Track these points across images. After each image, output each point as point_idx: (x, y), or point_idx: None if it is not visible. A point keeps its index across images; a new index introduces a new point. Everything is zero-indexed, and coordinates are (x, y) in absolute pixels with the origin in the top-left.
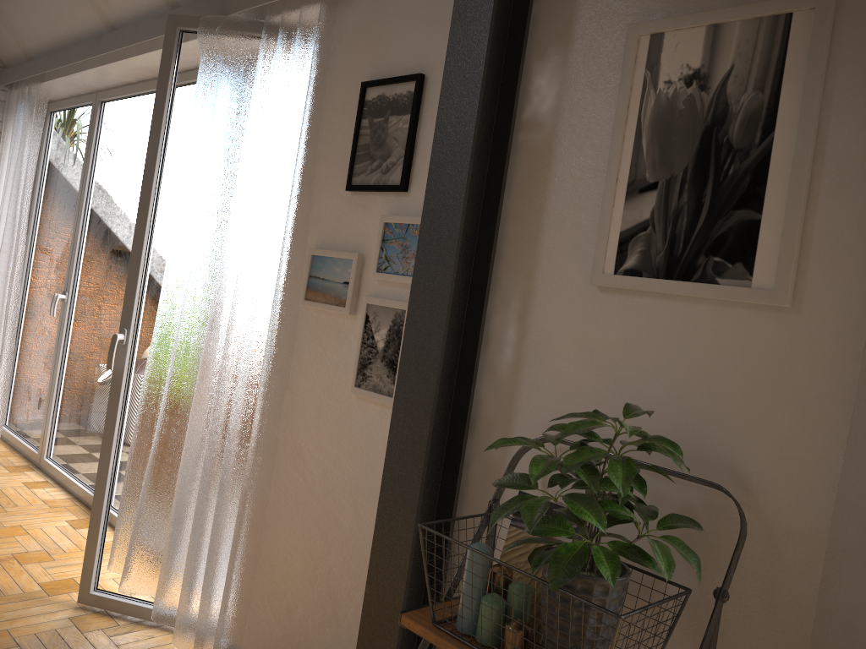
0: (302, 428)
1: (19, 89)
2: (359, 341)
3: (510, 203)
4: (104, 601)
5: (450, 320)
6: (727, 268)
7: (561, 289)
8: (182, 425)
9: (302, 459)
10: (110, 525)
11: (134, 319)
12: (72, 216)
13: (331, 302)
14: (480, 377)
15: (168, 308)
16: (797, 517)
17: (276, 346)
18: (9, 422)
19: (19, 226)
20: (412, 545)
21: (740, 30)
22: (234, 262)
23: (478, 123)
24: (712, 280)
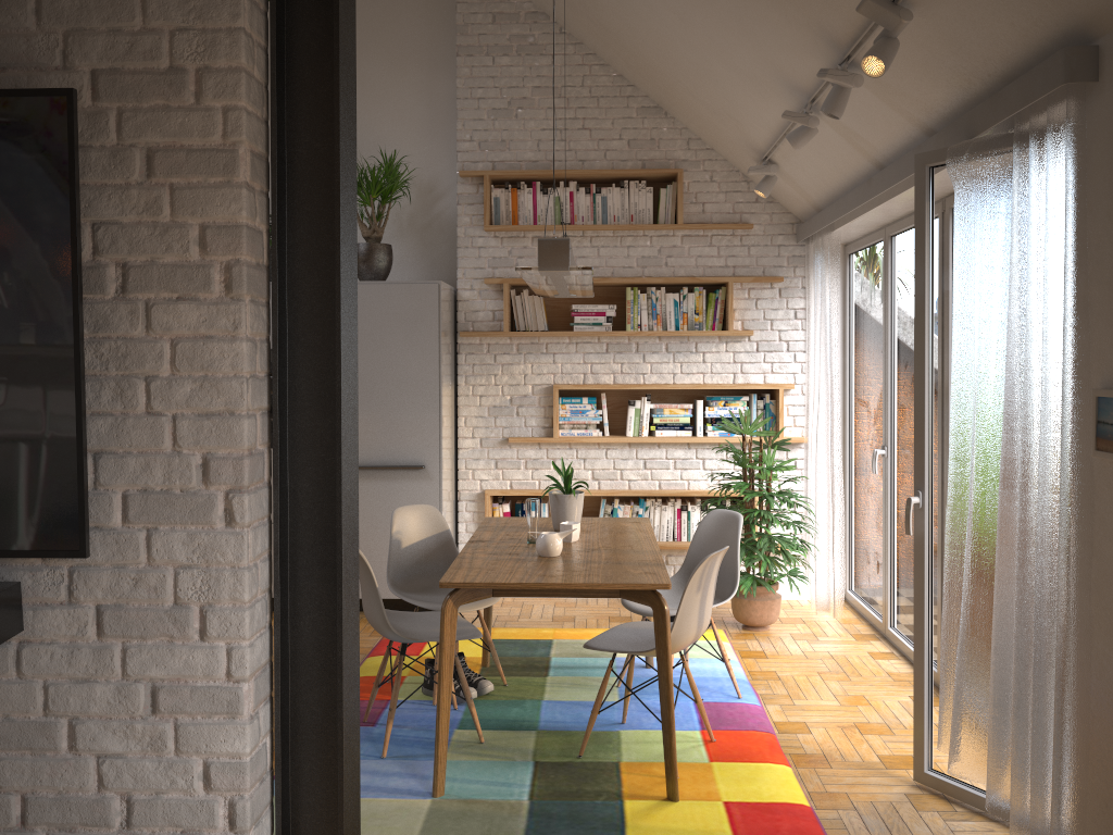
0: None
1: (813, 243)
2: None
3: None
4: (939, 782)
5: None
6: None
7: None
8: (989, 595)
9: None
10: (934, 701)
11: (927, 479)
12: (880, 363)
13: None
14: None
15: (958, 466)
16: None
17: (1069, 505)
18: (854, 587)
19: (831, 382)
20: None
21: None
22: (1018, 410)
23: None
24: None
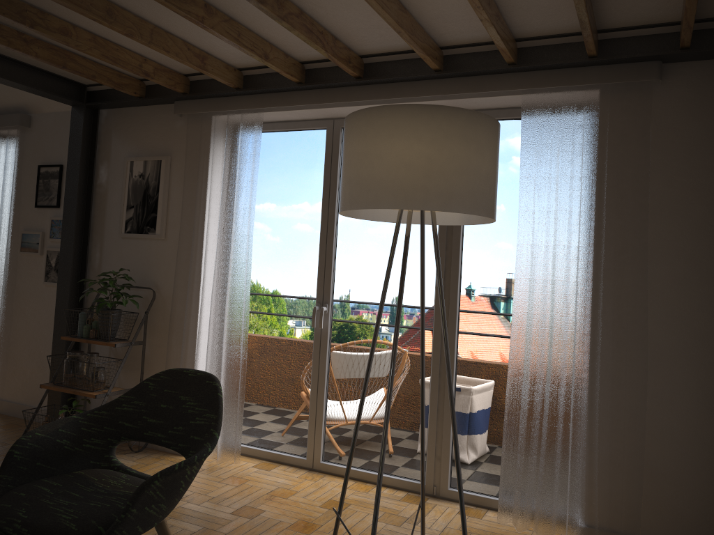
0: (23, 302)
1: None
2: (45, 265)
3: (95, 212)
4: None
5: (76, 252)
6: (150, 229)
7: (112, 239)
8: None
9: (25, 314)
10: None
11: None
12: None
13: (32, 251)
14: (89, 270)
15: None
16: (168, 292)
17: (9, 271)
18: None
19: None
20: (67, 325)
21: (151, 163)
22: None
23: (79, 188)
24: (147, 233)
